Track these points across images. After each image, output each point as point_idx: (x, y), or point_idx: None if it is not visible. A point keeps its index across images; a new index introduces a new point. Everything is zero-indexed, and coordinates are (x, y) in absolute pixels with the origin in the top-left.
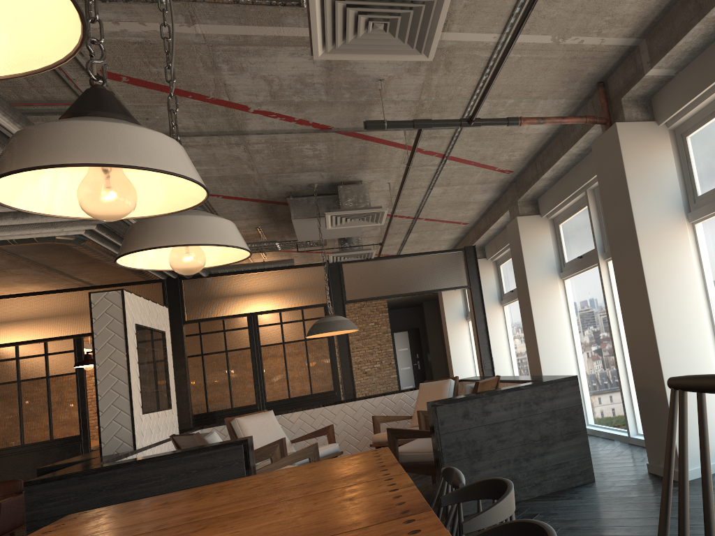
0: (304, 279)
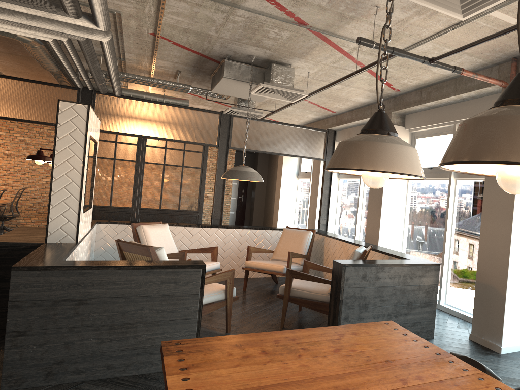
0: (200, 121)
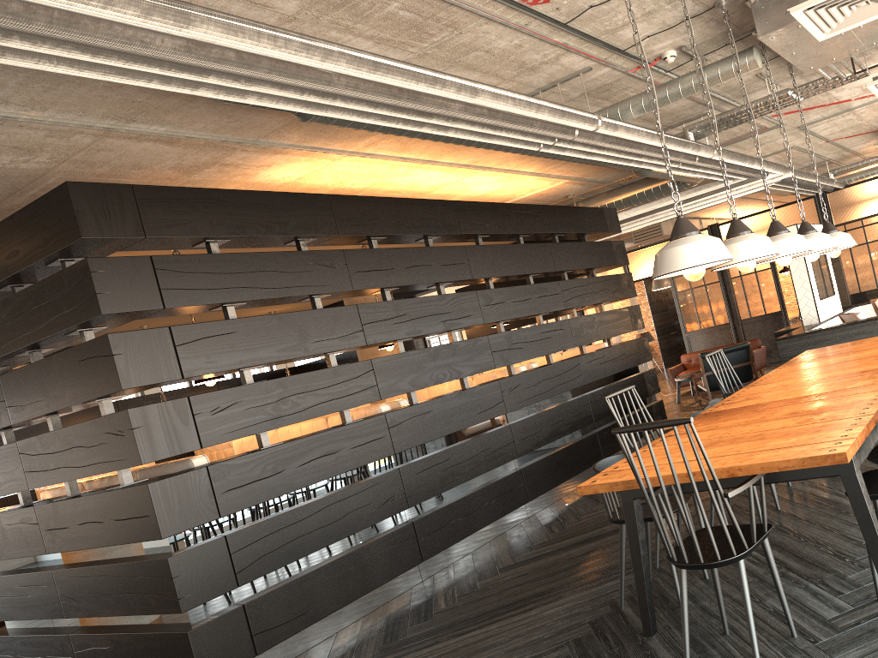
0: None
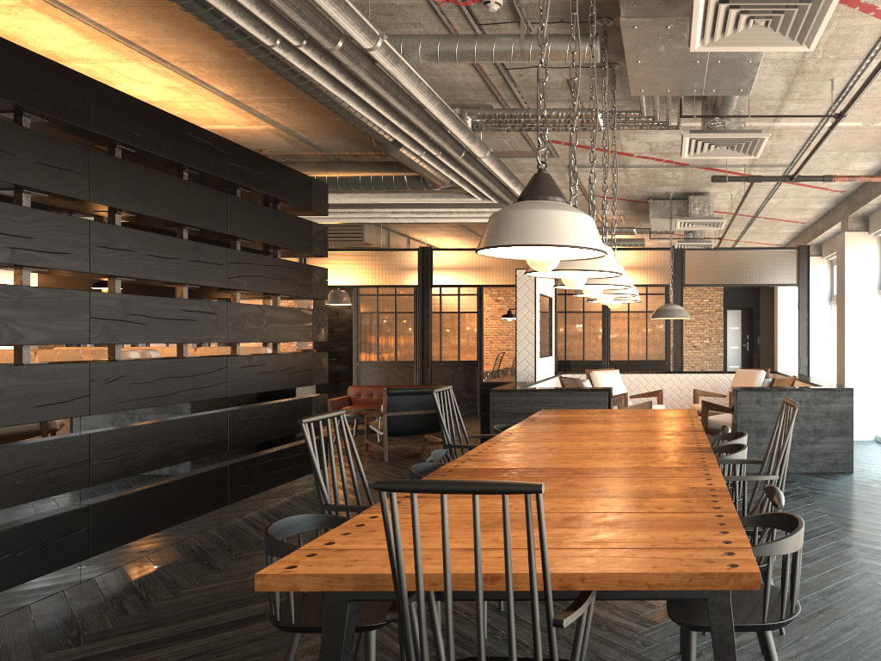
0: (652, 260)
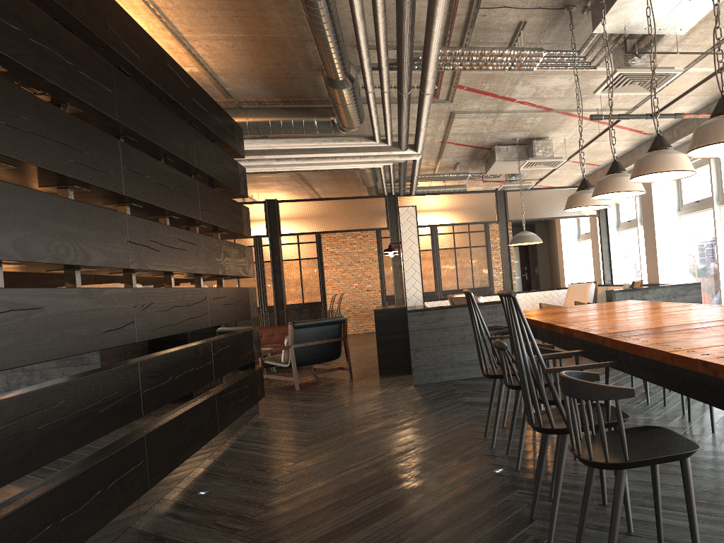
0: (479, 202)
